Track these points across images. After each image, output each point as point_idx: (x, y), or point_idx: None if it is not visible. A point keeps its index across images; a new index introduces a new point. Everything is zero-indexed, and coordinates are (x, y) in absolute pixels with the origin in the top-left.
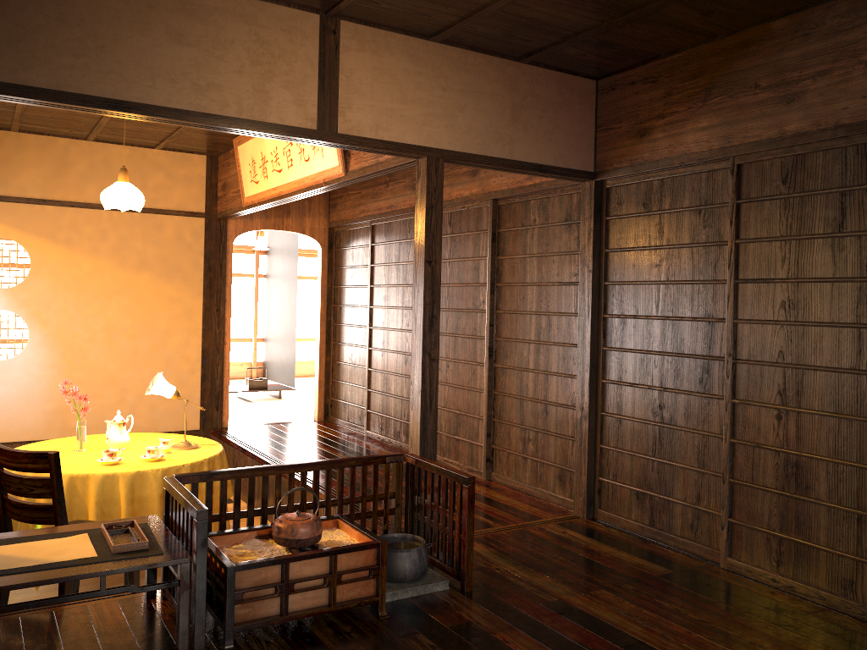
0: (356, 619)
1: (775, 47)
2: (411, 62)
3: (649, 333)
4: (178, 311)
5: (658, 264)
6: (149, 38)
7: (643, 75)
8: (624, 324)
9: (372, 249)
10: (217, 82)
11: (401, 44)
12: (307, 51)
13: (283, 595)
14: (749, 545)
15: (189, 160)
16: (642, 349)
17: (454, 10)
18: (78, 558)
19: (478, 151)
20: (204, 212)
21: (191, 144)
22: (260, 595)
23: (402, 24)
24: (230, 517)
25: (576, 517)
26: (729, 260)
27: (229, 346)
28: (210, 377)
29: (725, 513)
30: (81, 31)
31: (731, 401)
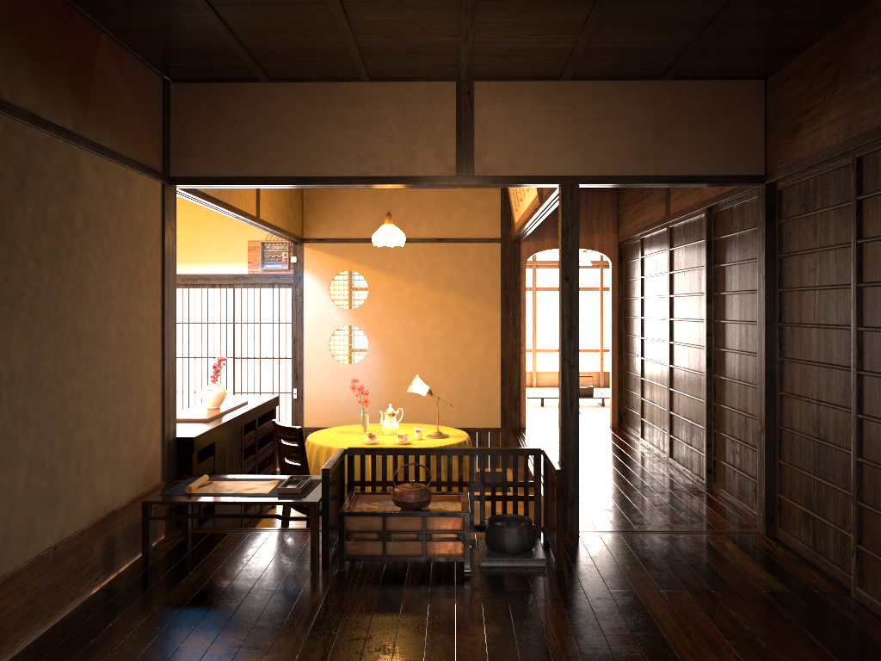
0: (446, 572)
1: (879, 26)
2: (543, 103)
3: (809, 343)
4: (479, 324)
5: (813, 268)
6: (324, 128)
7: (793, 70)
8: (793, 333)
9: (642, 261)
10: (374, 151)
11: (532, 89)
12: (446, 113)
13: (382, 540)
14: (873, 576)
15: (485, 194)
16: (804, 359)
17: (552, 57)
18: (256, 492)
19: (617, 172)
20: (499, 238)
21: None
22: (366, 537)
23: (526, 74)
24: (390, 484)
25: (755, 533)
26: (852, 262)
27: (524, 355)
28: (508, 382)
29: (854, 538)
30: (280, 133)
31: (857, 416)
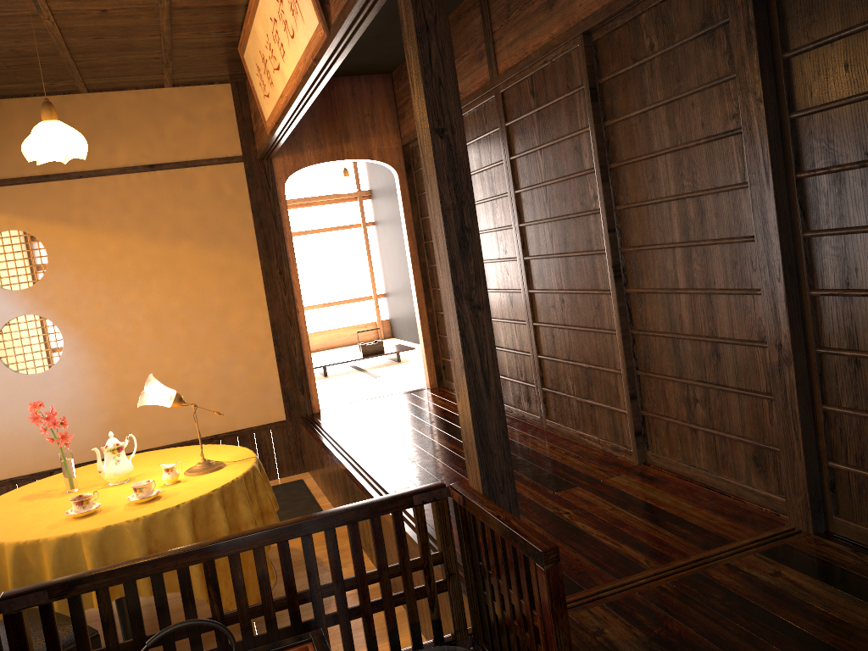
0: None
1: None
2: None
3: None
4: (232, 281)
5: None
6: None
7: None
8: (841, 183)
9: None
10: None
11: None
12: None
13: None
14: None
15: (210, 93)
16: None
17: None
18: None
19: None
20: (241, 155)
21: (200, 70)
22: None
23: None
24: (129, 650)
25: (794, 532)
26: None
27: (303, 314)
28: (287, 355)
29: None
30: None
31: None
